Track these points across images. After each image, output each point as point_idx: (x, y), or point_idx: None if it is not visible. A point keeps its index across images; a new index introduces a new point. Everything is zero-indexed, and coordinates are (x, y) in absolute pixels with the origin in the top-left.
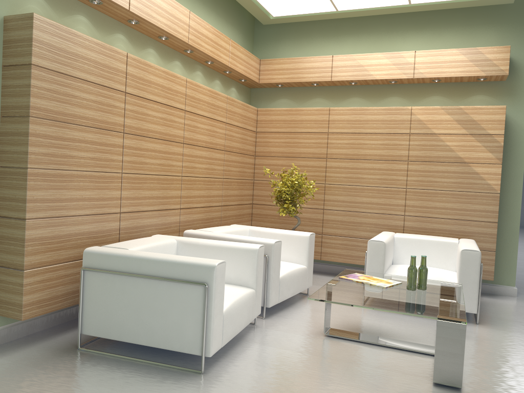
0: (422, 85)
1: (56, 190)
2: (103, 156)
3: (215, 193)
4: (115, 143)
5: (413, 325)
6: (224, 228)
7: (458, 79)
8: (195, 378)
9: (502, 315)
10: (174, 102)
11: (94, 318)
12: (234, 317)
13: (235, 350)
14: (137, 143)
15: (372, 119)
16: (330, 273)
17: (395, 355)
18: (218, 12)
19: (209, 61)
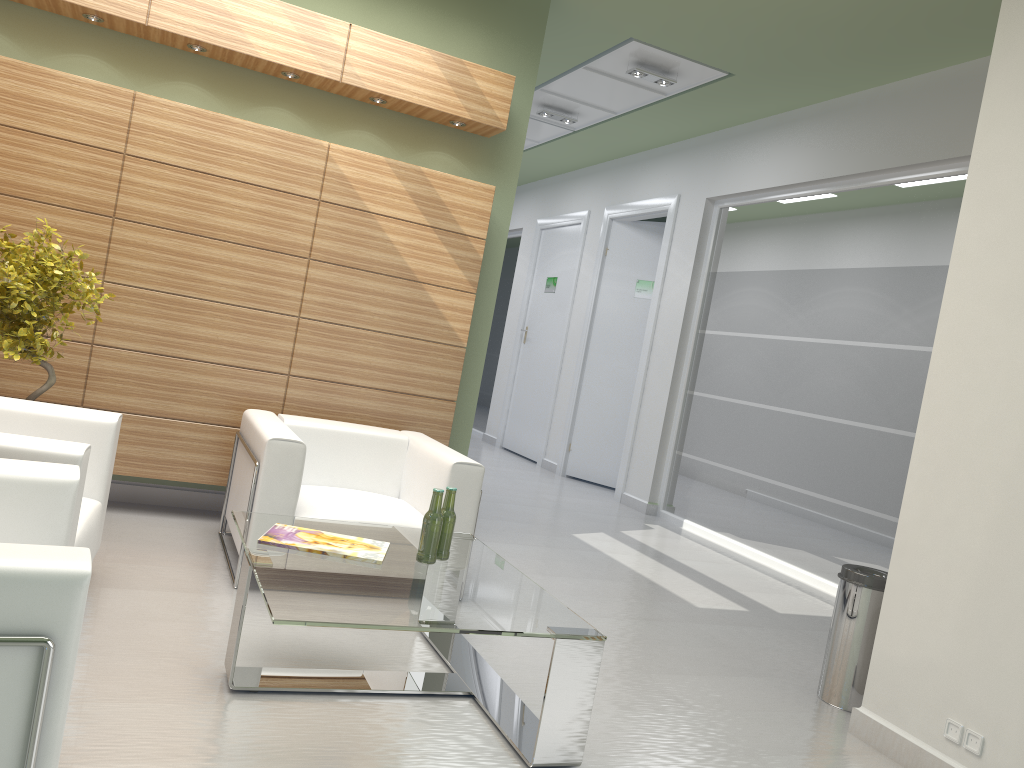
0: (342, 101)
1: None
2: None
3: None
4: None
5: None
6: None
7: (419, 111)
8: None
9: None
10: None
11: None
12: None
13: None
14: None
15: (240, 148)
16: None
17: (409, 712)
18: None
19: None
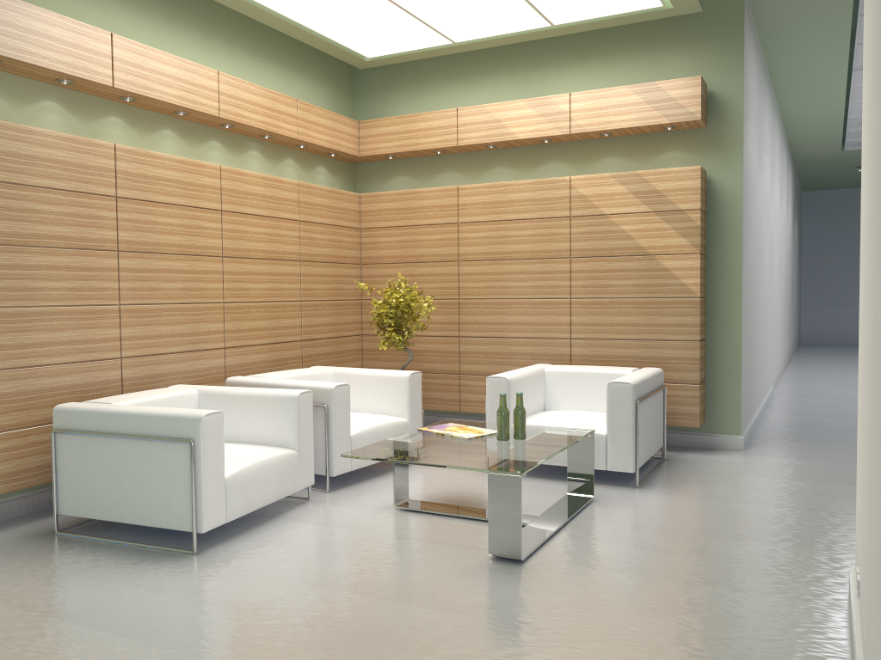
0: (592, 142)
1: (17, 333)
2: (86, 285)
3: (288, 322)
4: (106, 265)
5: (537, 492)
6: (290, 372)
7: (636, 130)
8: (182, 559)
9: (690, 475)
10: (201, 200)
11: (71, 493)
12: (248, 485)
13: (257, 528)
14: (142, 263)
15: (517, 199)
16: None
17: (473, 528)
18: (282, 61)
19: (265, 134)
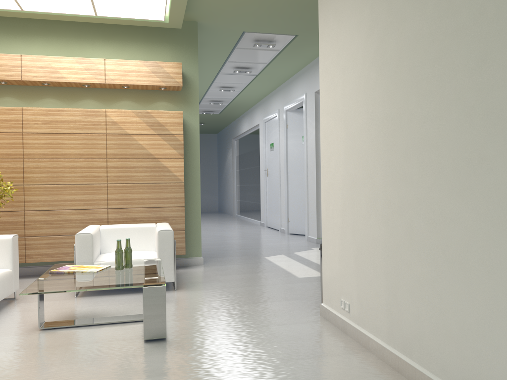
0: (114, 90)
1: None
2: None
3: None
4: None
5: (124, 302)
6: None
7: (144, 87)
8: None
9: (194, 279)
10: None
11: None
12: None
13: None
14: None
15: (69, 120)
16: (38, 274)
17: (110, 329)
18: None
19: None
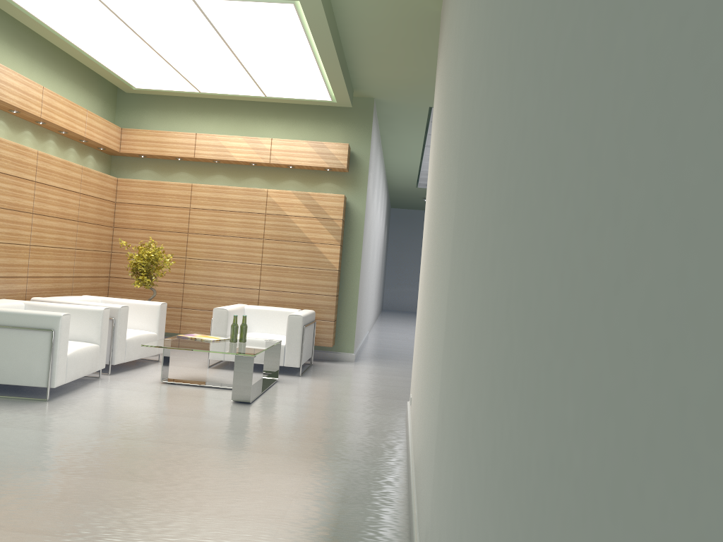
0: (281, 169)
1: None
2: None
3: (66, 263)
4: None
5: None
6: (74, 297)
7: (309, 167)
8: (41, 403)
9: (327, 372)
10: (24, 173)
11: None
12: (77, 361)
13: (78, 390)
14: None
15: (232, 198)
16: None
17: (215, 391)
18: (75, 79)
19: (63, 131)
